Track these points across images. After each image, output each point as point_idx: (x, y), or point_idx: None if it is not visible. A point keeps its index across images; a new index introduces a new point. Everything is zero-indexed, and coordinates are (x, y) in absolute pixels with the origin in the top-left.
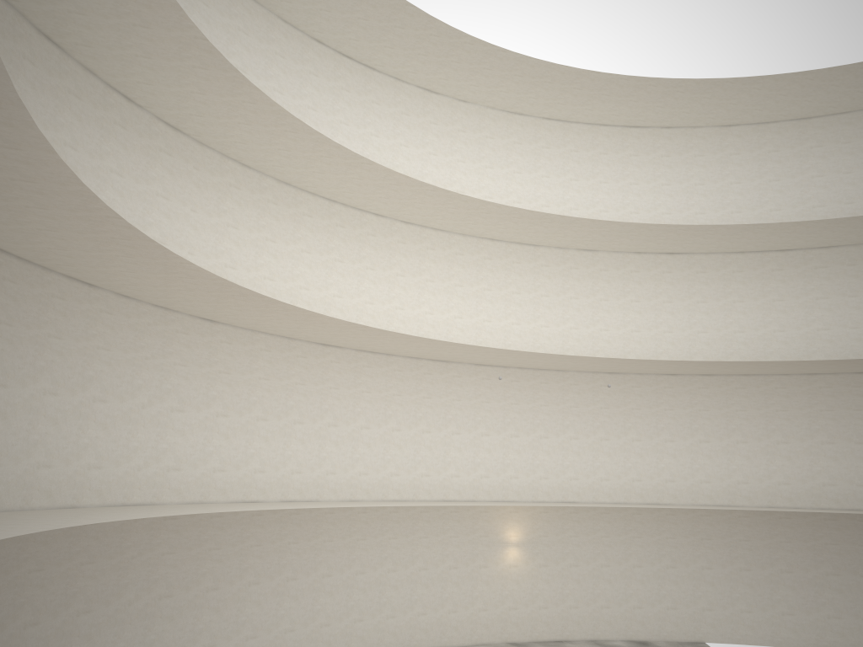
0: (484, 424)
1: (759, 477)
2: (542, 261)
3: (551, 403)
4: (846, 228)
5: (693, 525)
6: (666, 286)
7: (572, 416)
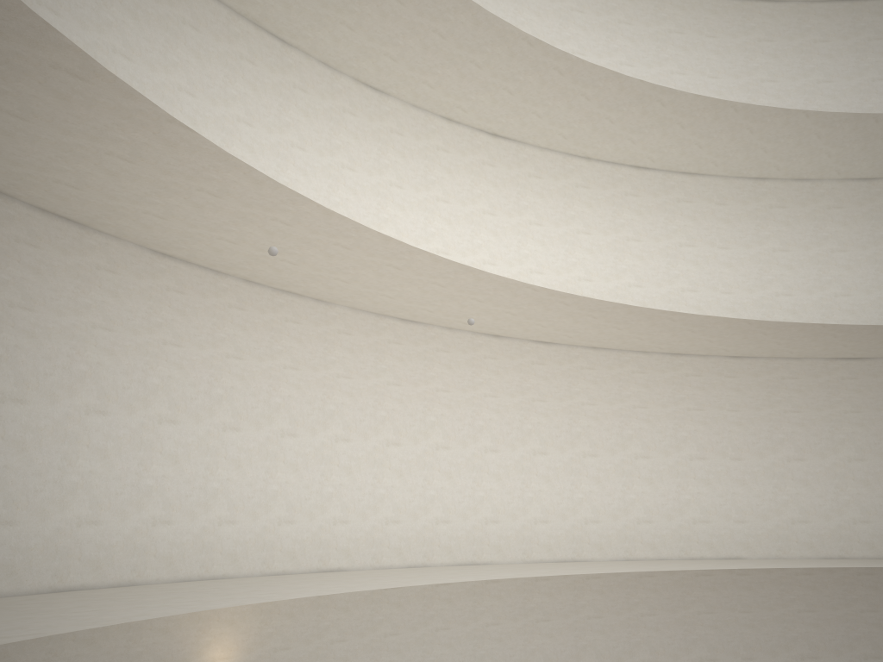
0: (166, 395)
1: (613, 511)
2: (295, 78)
3: (304, 366)
4: (751, 136)
5: (525, 598)
6: (487, 187)
7: (341, 395)
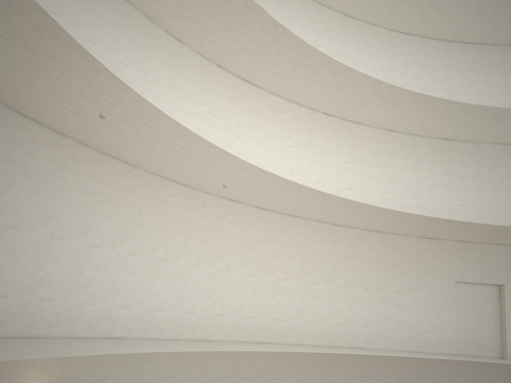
0: (13, 209)
1: (293, 315)
2: (127, 21)
3: (112, 203)
4: (391, 105)
5: (236, 364)
6: (238, 111)
7: (134, 225)
